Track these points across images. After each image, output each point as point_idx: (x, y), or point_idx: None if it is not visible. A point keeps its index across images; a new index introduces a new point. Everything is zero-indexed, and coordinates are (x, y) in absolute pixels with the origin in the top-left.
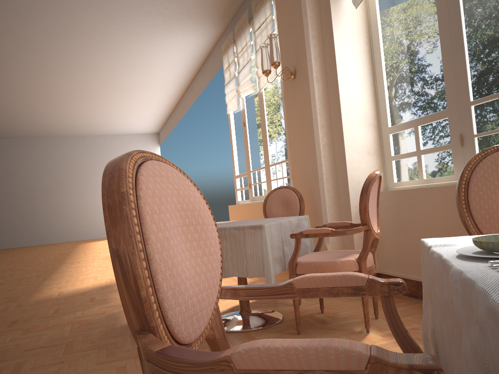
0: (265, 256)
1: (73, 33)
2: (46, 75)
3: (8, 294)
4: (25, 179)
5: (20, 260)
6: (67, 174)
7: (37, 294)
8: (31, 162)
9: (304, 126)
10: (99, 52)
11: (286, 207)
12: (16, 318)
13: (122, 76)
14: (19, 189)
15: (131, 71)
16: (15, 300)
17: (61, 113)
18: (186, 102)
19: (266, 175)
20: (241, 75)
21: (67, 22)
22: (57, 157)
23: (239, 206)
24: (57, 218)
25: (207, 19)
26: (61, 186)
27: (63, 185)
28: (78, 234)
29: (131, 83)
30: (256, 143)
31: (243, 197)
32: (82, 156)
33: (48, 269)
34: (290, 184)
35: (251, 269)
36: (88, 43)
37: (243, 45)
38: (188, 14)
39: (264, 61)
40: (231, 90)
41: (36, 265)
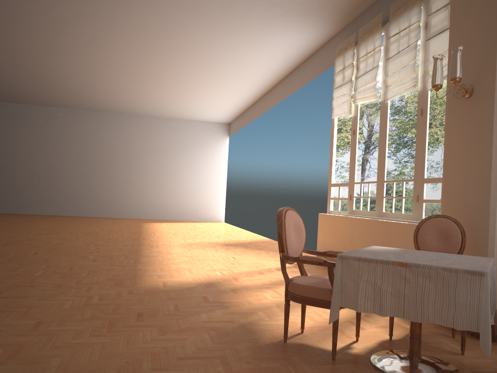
0: (484, 309)
1: (188, 17)
2: (146, 54)
3: (110, 275)
4: (98, 152)
5: (94, 232)
6: (137, 152)
7: (141, 281)
8: (106, 136)
9: (475, 152)
10: (205, 39)
11: (444, 239)
12: (138, 310)
13: (218, 65)
14: (91, 160)
15: (229, 60)
16: (122, 285)
17: (145, 93)
18: (272, 98)
19: (377, 190)
20: (361, 81)
21: (188, 5)
22: (130, 134)
23: (335, 216)
24: (121, 194)
25: (328, 17)
26: (129, 163)
27: (131, 162)
28: (139, 213)
29: (224, 72)
30: (368, 154)
31: (338, 208)
32: (153, 137)
33: (131, 249)
34: (412, 206)
35: (461, 319)
36: (199, 28)
37: (370, 49)
38: (311, 10)
39: (437, 74)
40: (343, 94)
41: (114, 242)
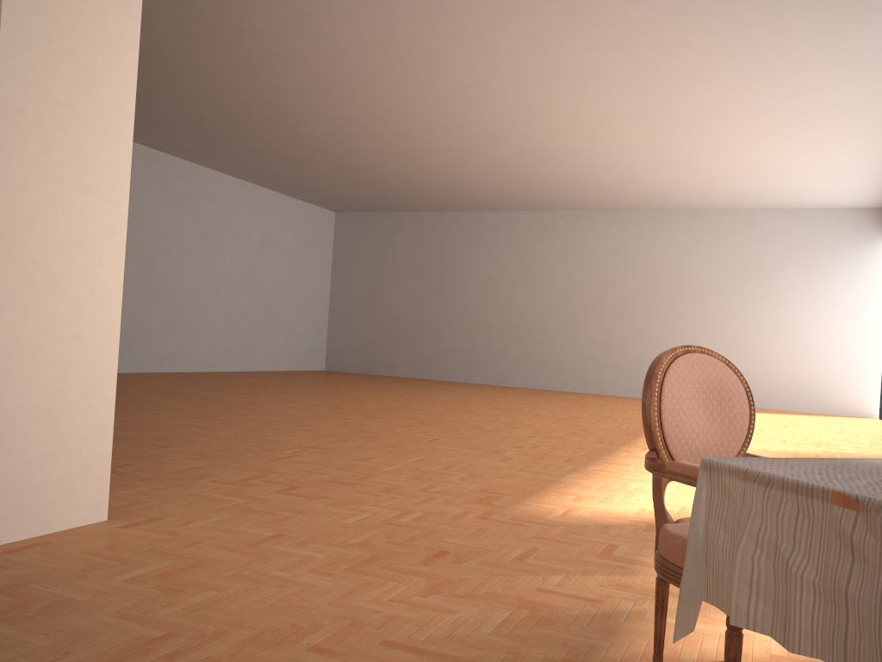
0: None
1: None
2: (657, 88)
3: (493, 485)
4: (620, 282)
5: (573, 418)
6: (690, 279)
7: (532, 501)
8: (634, 253)
9: None
10: (759, 29)
11: None
12: (451, 546)
13: (810, 80)
14: (608, 297)
15: (832, 65)
16: (490, 502)
17: (688, 165)
18: None
19: None
20: None
21: None
22: (677, 246)
23: None
24: None
25: None
26: (676, 299)
27: (679, 298)
28: None
29: (830, 94)
30: None
31: None
32: (721, 248)
33: (596, 449)
34: None
35: None
36: (737, 10)
37: None
38: None
39: None
40: None
41: (587, 435)
